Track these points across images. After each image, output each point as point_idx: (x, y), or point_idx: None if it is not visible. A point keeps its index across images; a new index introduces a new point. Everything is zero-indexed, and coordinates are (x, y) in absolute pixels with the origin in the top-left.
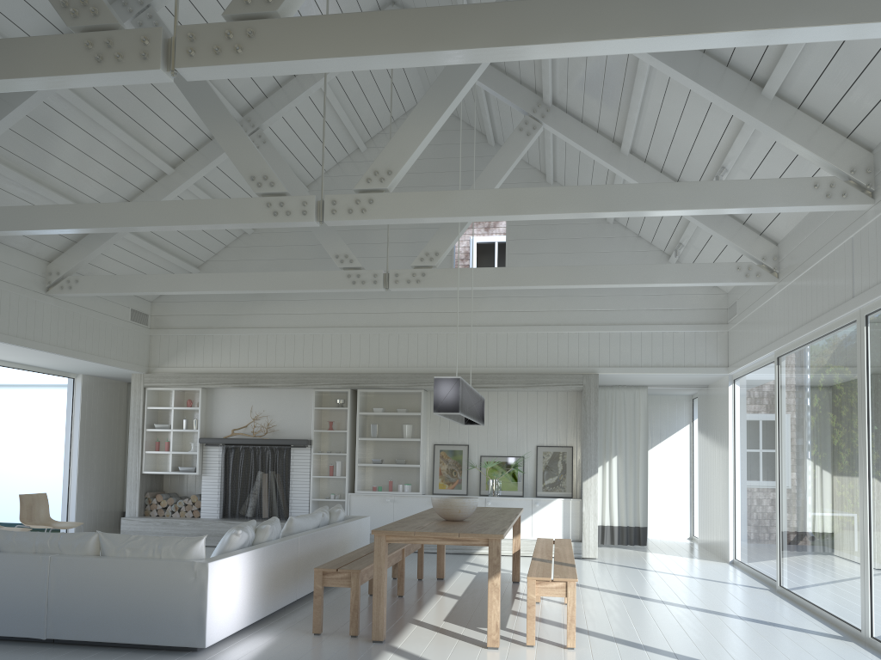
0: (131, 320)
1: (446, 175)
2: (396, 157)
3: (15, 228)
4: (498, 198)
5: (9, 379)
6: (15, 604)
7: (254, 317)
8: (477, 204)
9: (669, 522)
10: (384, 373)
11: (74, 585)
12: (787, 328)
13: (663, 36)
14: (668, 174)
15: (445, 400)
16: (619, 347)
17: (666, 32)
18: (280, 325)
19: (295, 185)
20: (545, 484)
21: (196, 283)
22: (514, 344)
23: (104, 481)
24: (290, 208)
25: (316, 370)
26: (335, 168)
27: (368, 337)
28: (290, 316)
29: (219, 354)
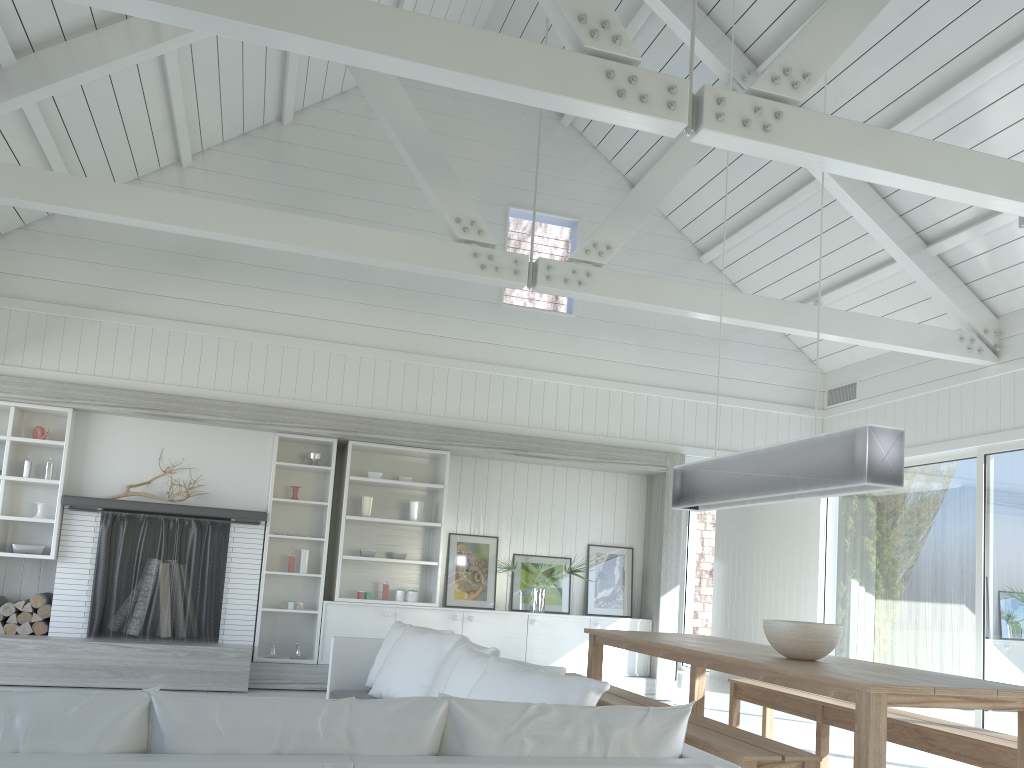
0: None
1: (501, 151)
2: (815, 55)
3: None
4: (954, 161)
5: None
6: None
7: (181, 303)
8: (926, 162)
9: None
10: (395, 420)
11: None
12: None
13: None
14: (891, 206)
15: (883, 464)
16: (707, 423)
17: None
18: (227, 323)
19: (395, 90)
20: (598, 597)
21: (200, 214)
22: (580, 401)
23: None
24: (646, 91)
25: (285, 404)
26: (336, 99)
27: (373, 363)
28: (246, 312)
29: (111, 355)
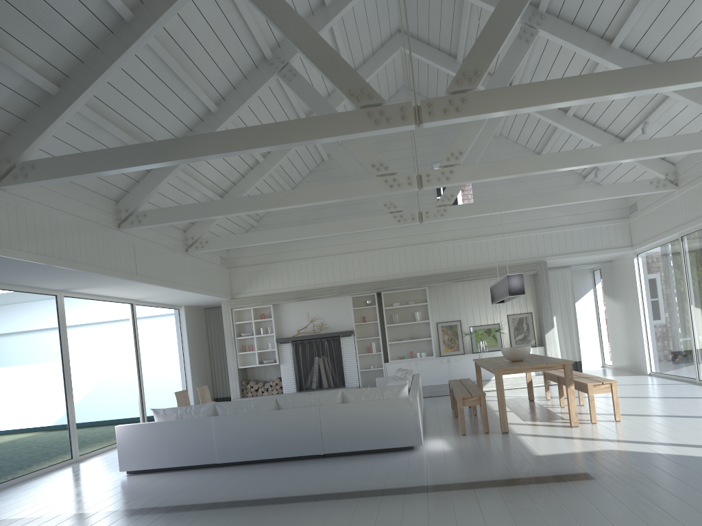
0: (220, 264)
1: (423, 138)
2: (464, 143)
3: (220, 214)
4: (532, 162)
5: (112, 317)
6: (301, 437)
7: (302, 251)
8: (519, 167)
9: (587, 357)
10: (398, 279)
11: (336, 421)
12: (689, 218)
13: (692, 82)
14: (598, 127)
15: (515, 288)
16: (558, 242)
17: (693, 80)
18: (321, 254)
19: (350, 160)
20: (516, 340)
21: (290, 233)
22: (486, 248)
23: (203, 378)
24: (400, 182)
25: (351, 283)
26: None
27: (384, 255)
28: (327, 248)
29: (281, 280)
